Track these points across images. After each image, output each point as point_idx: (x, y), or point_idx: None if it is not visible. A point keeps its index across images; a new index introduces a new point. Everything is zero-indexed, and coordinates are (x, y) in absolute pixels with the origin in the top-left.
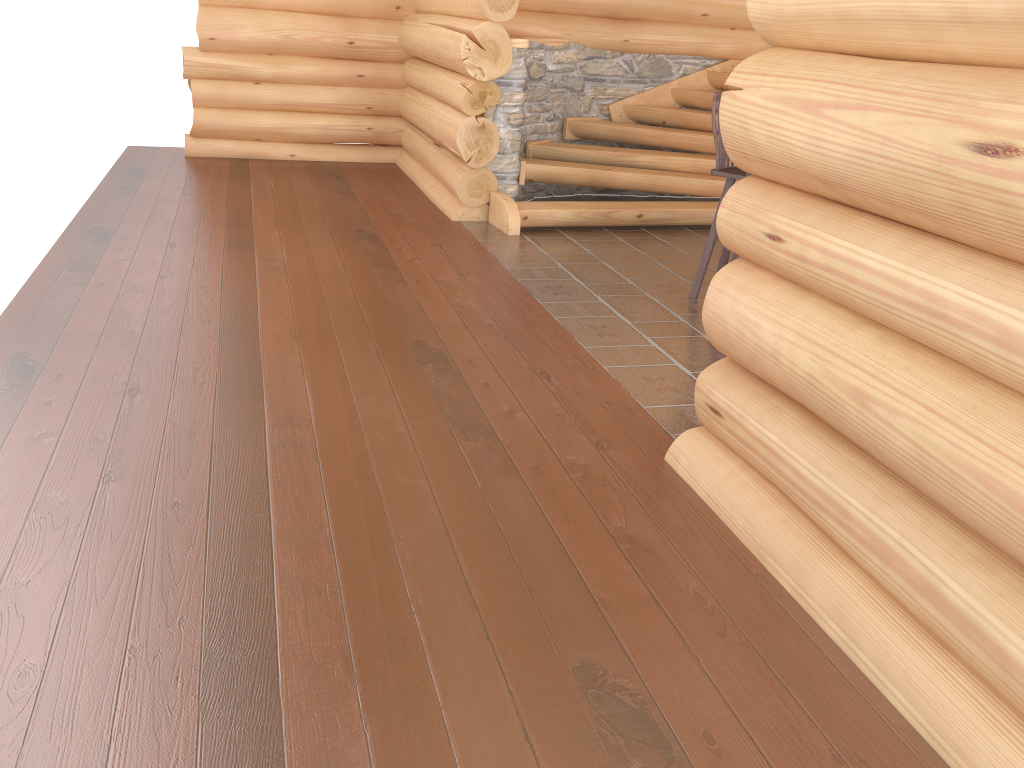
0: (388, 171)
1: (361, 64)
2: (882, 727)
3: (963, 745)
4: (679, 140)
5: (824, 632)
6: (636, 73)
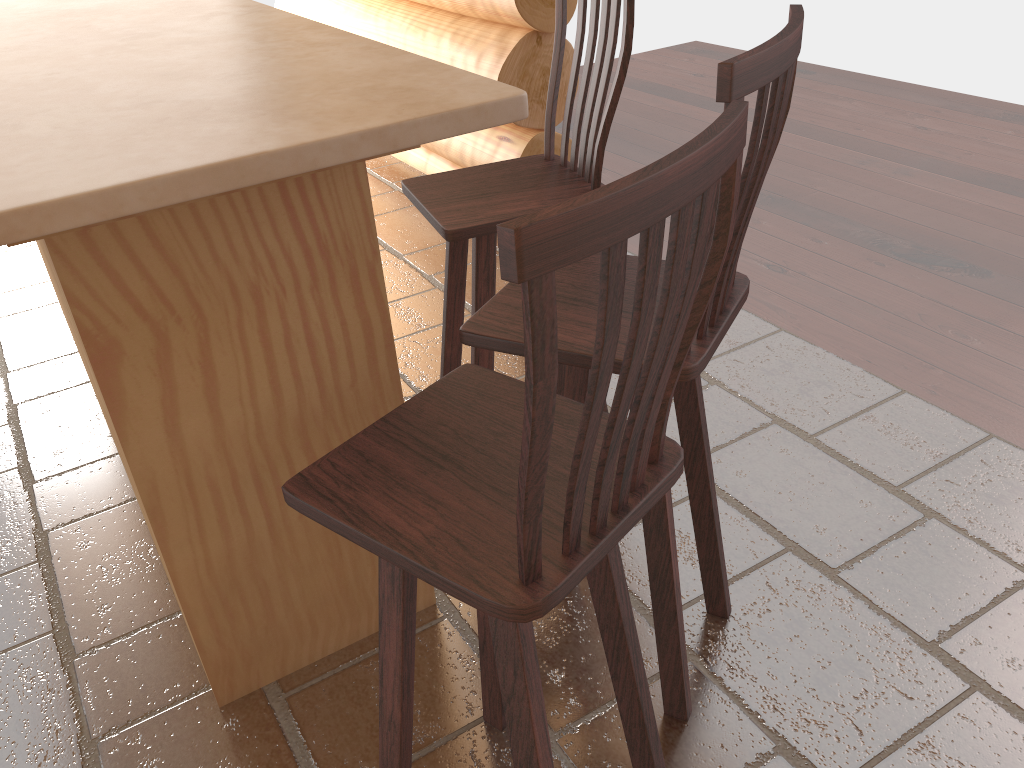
0: None
1: None
2: None
3: None
4: None
5: None
6: None
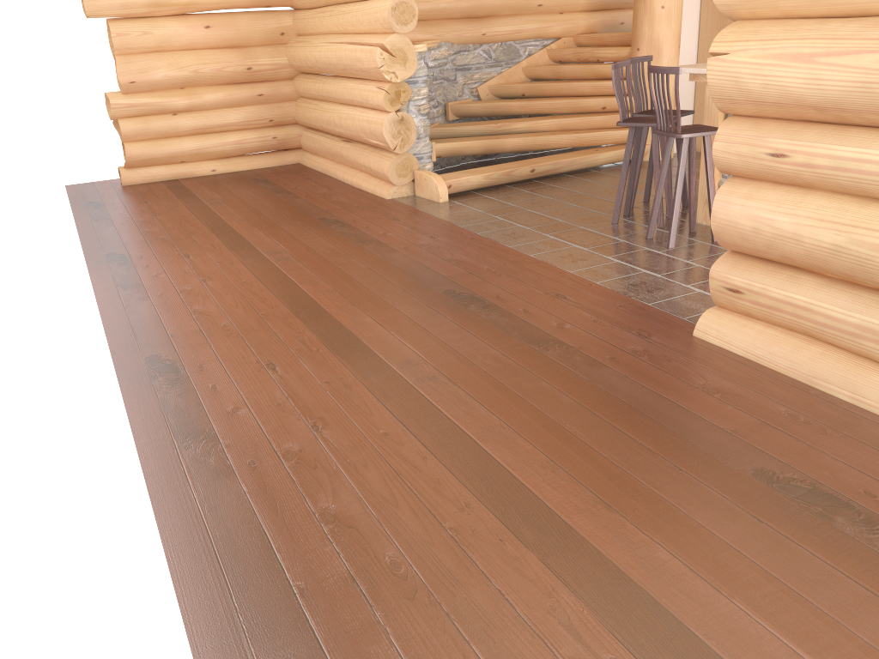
0: (300, 170)
1: (259, 85)
2: None
3: None
4: (541, 107)
5: None
6: (494, 59)
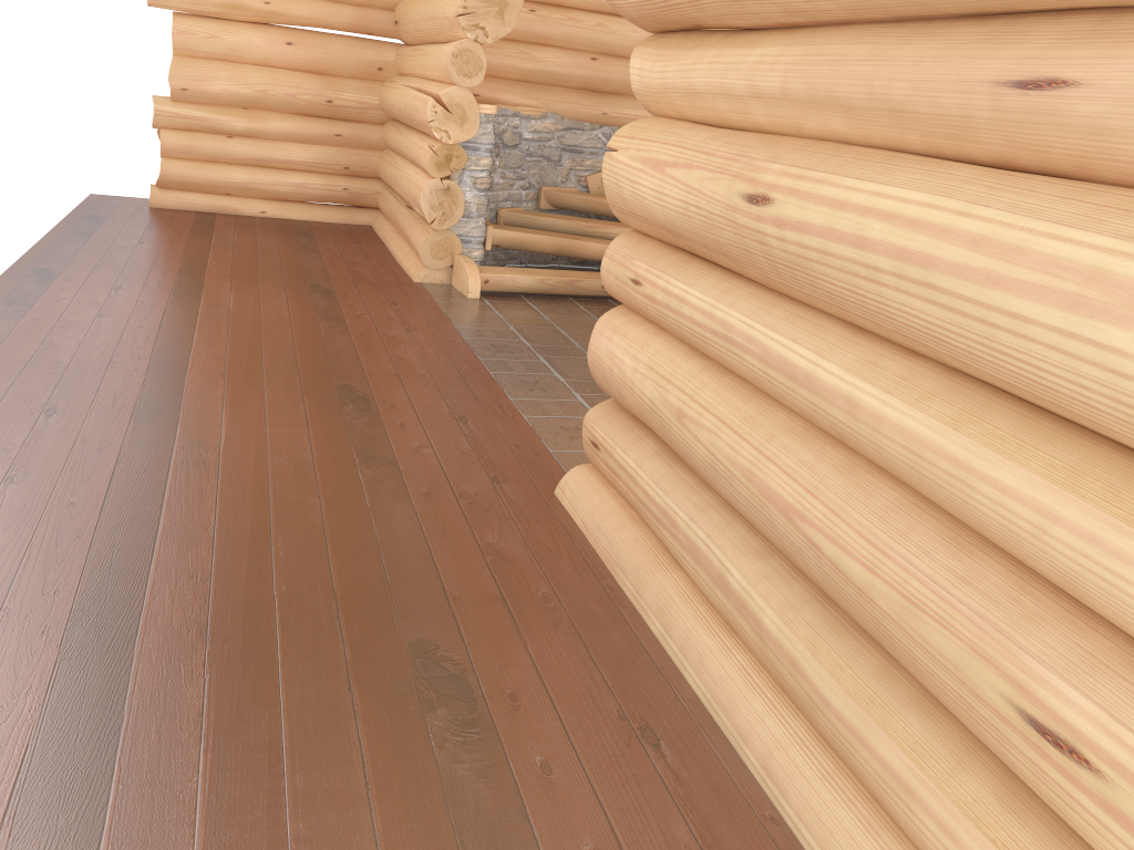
0: (361, 233)
1: (339, 123)
2: (672, 697)
3: (729, 706)
4: None
5: (650, 629)
6: None
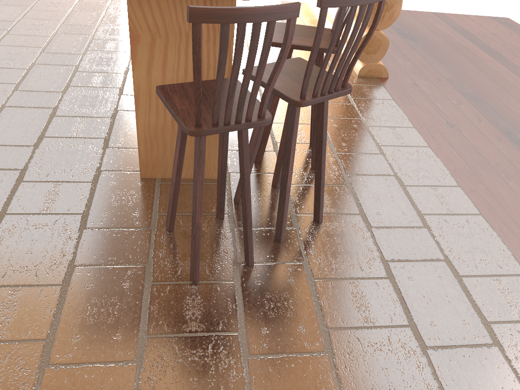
0: None
1: None
2: None
3: None
4: None
5: None
6: None
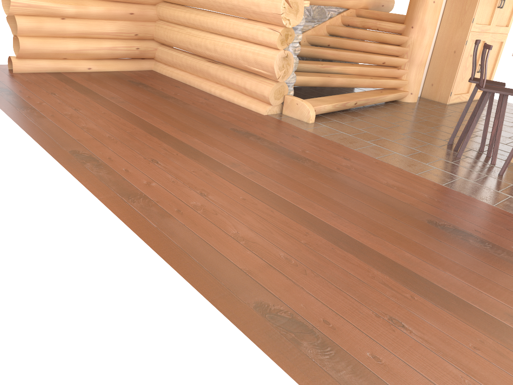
0: (161, 77)
1: (131, 5)
2: None
3: None
4: (345, 56)
5: None
6: (312, 16)
